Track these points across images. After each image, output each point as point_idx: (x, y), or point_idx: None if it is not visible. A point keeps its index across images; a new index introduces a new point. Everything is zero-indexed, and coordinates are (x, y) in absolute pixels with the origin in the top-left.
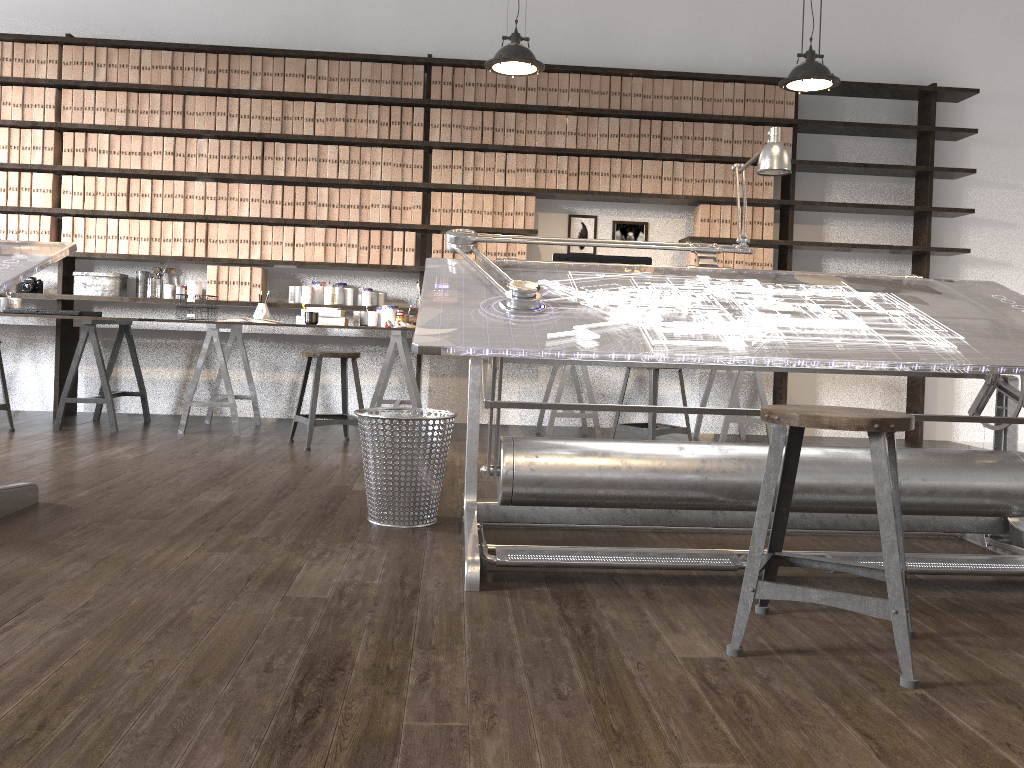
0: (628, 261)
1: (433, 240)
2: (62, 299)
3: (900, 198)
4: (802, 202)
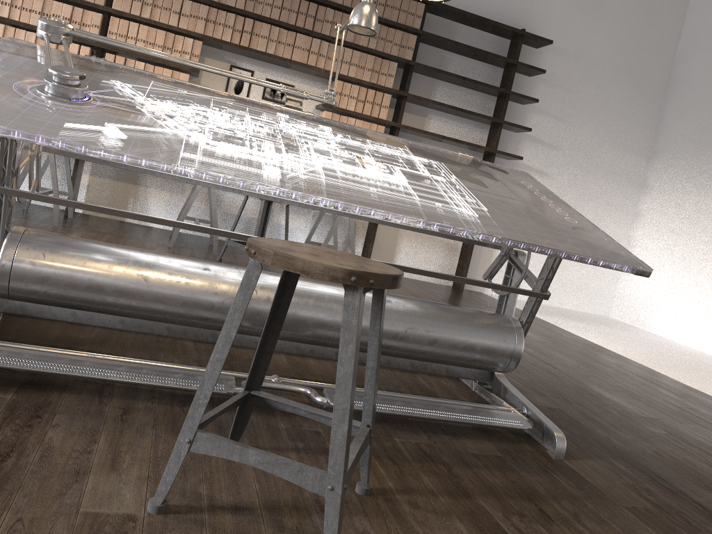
0: None
1: (106, 58)
2: None
3: (484, 110)
4: (413, 96)
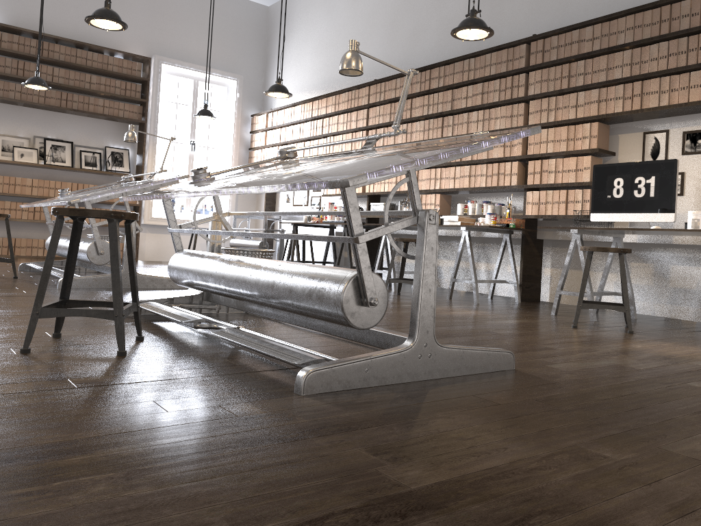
0: (655, 164)
1: (528, 165)
2: (367, 218)
3: None
4: None
